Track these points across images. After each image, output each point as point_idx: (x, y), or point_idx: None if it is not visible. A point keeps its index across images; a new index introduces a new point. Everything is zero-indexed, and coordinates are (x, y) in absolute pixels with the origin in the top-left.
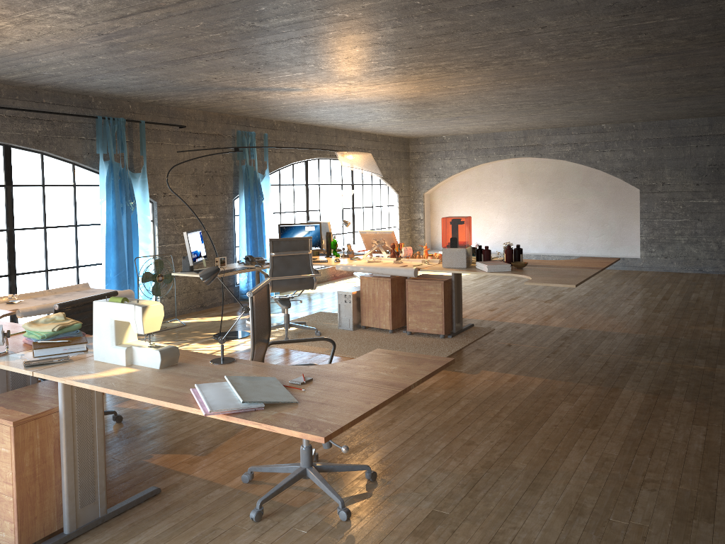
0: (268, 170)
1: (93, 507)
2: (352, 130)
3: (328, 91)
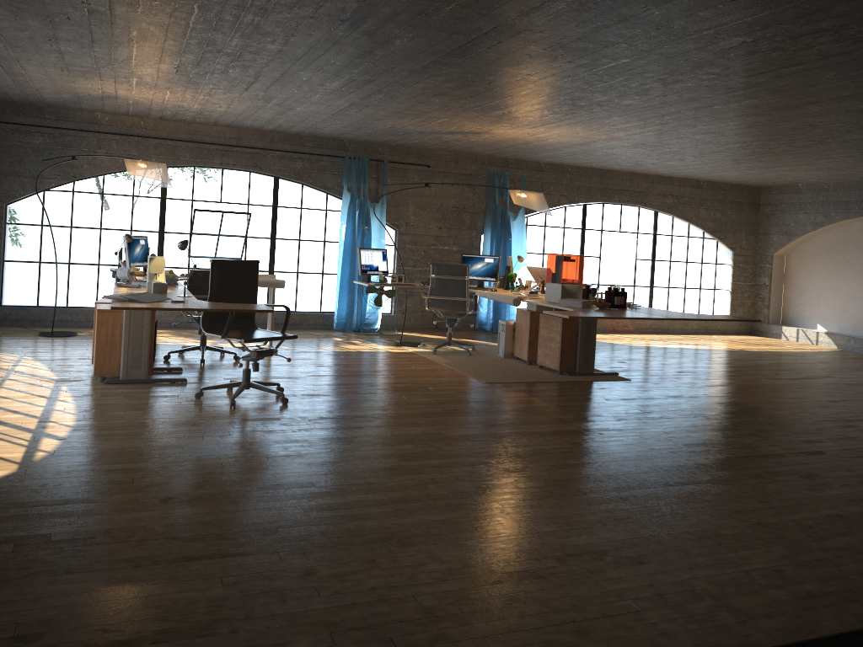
0: (523, 210)
1: (138, 371)
2: (657, 174)
3: (511, 134)
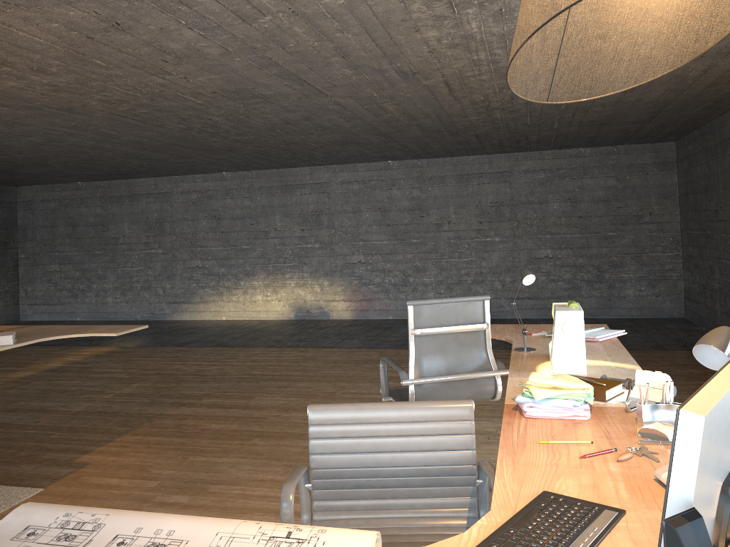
0: None
1: None
2: None
3: None
